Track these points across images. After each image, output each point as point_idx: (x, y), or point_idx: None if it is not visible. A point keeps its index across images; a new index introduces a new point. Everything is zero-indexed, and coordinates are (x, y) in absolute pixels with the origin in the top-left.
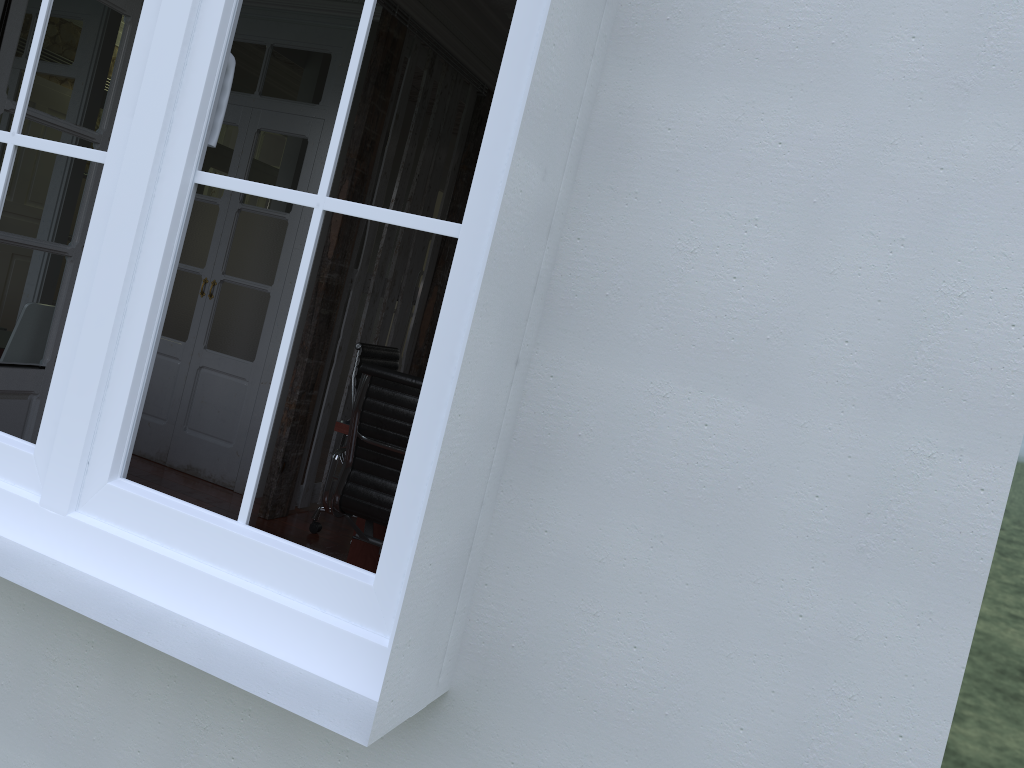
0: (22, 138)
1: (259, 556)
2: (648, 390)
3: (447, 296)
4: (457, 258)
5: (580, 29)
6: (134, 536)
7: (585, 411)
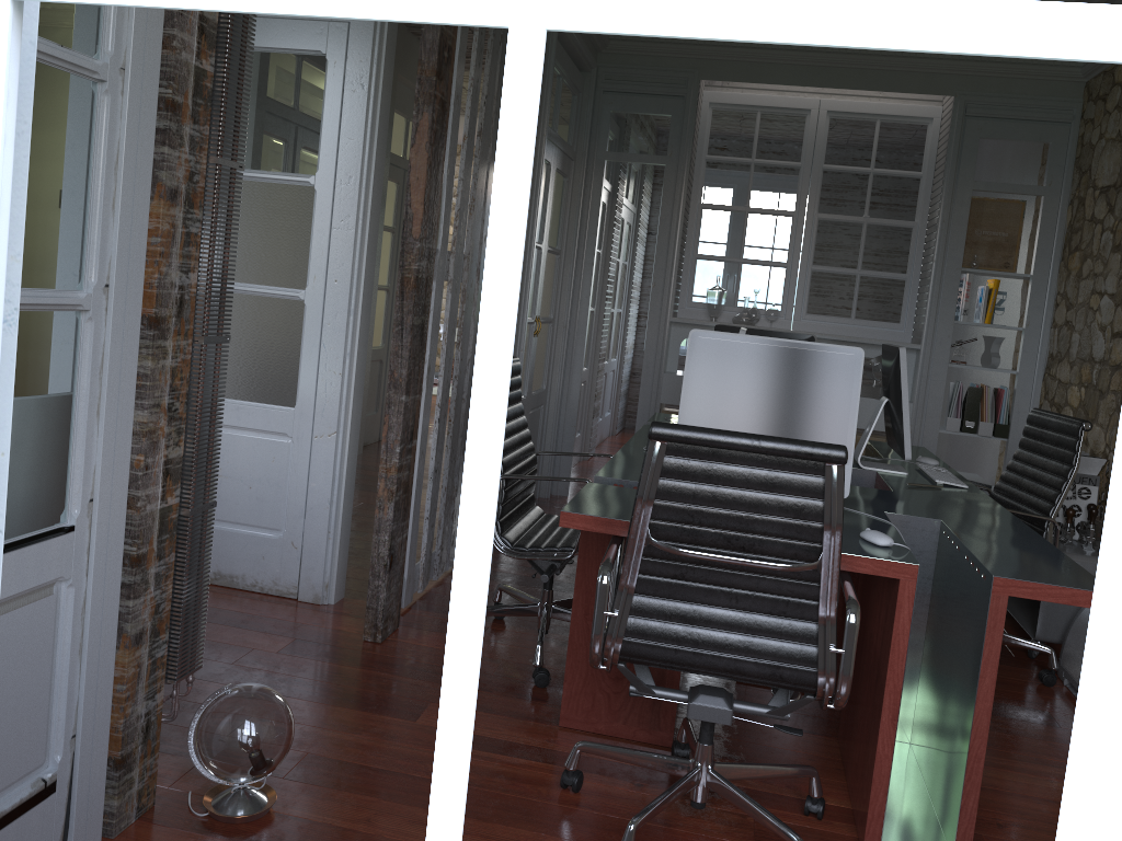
0: None
1: None
2: None
3: None
4: None
5: None
6: None
7: None
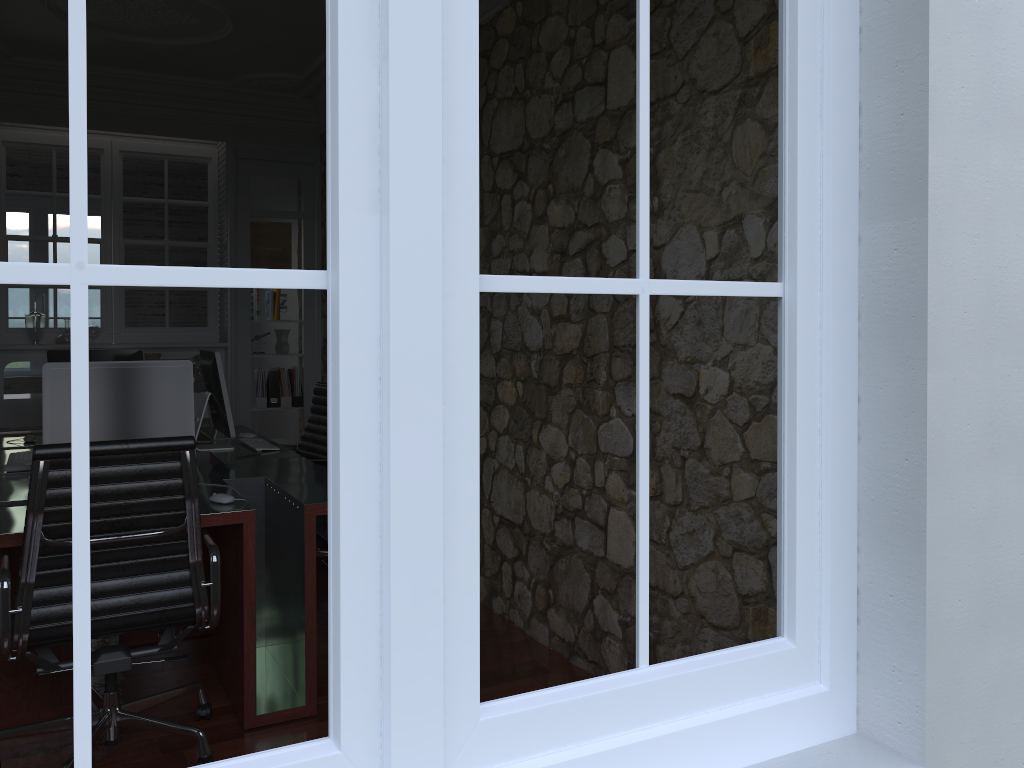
0: (107, 270)
1: (690, 686)
2: None
3: (799, 355)
4: (799, 317)
5: (858, 90)
6: (543, 757)
7: None
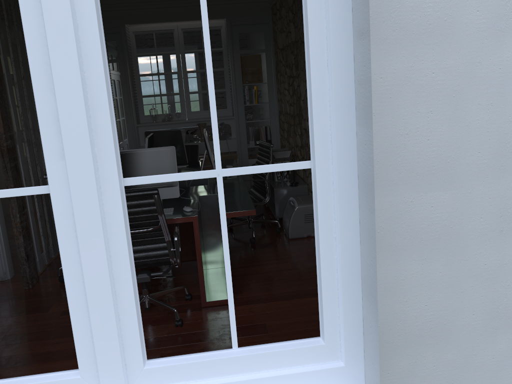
0: None
1: (258, 359)
2: (403, 201)
3: (319, 200)
4: (318, 180)
5: (353, 46)
6: None
7: (378, 220)
